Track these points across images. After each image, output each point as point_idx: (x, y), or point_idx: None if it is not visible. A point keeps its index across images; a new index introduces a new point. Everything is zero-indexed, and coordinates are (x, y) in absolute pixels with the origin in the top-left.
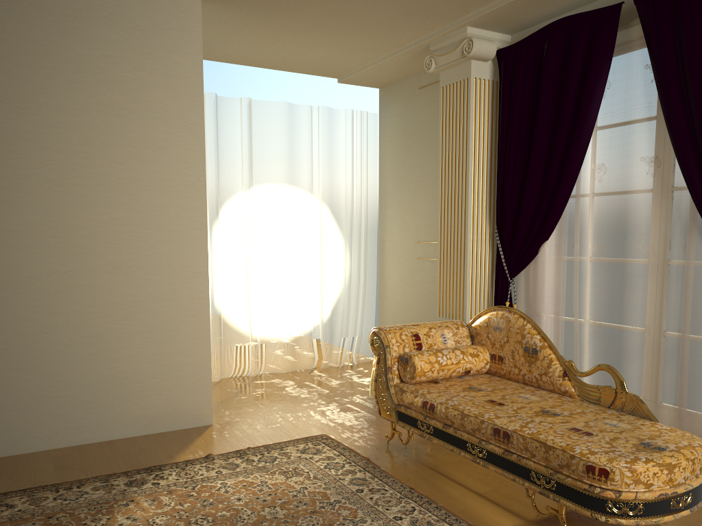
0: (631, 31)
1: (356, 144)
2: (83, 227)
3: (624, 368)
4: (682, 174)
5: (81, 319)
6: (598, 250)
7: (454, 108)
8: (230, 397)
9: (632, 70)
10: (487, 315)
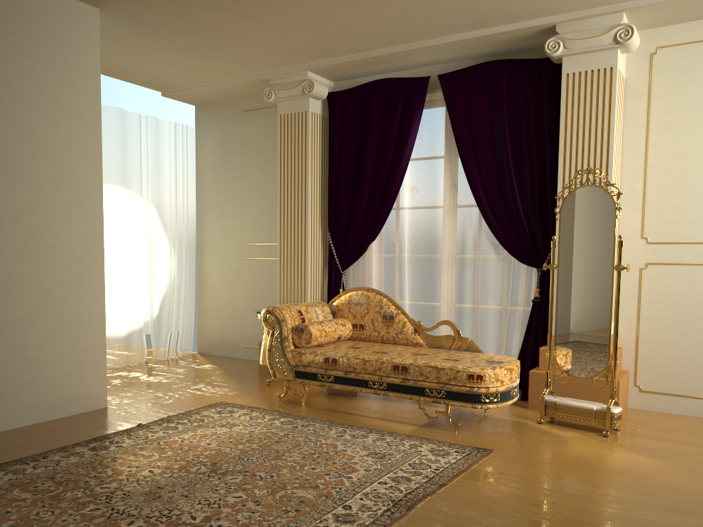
0: (434, 97)
1: (179, 153)
2: None
3: (437, 329)
4: (474, 196)
5: None
6: (413, 247)
7: (292, 133)
8: None
9: (436, 123)
10: (347, 295)
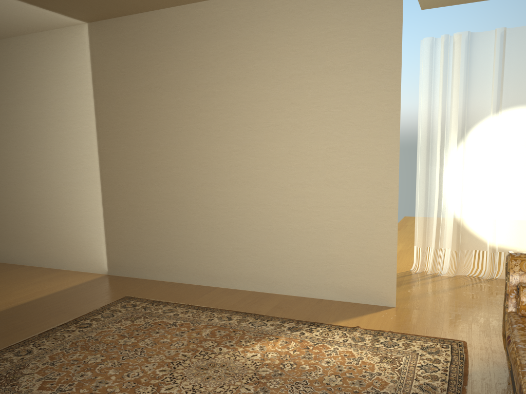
0: None
1: None
2: (311, 154)
3: None
4: None
5: (308, 215)
6: None
7: None
8: (440, 291)
9: None
10: None
